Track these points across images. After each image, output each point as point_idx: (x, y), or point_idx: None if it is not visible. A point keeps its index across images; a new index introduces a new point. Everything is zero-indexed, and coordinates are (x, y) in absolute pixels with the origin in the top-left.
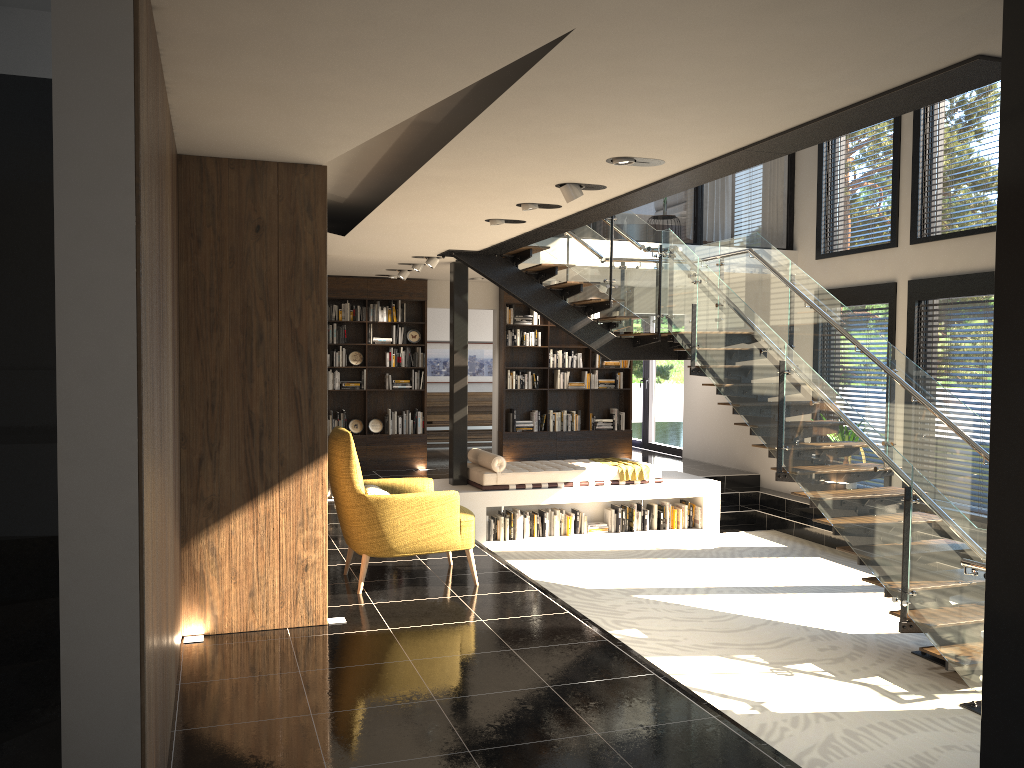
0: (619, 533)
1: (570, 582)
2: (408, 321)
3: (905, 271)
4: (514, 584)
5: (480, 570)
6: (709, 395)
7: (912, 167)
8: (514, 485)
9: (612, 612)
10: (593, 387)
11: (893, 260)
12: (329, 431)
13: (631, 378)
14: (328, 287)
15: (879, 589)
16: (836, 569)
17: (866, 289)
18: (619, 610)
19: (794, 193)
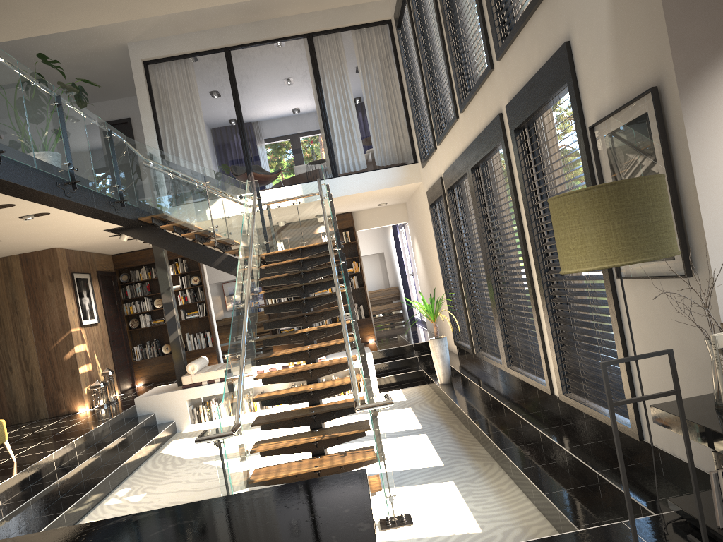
0: (295, 404)
1: (186, 454)
2: (192, 270)
3: (442, 167)
4: (6, 476)
5: (19, 464)
6: (423, 281)
7: (426, 84)
8: (206, 381)
9: (160, 479)
10: (334, 291)
11: (438, 159)
12: (148, 355)
13: (363, 279)
14: (129, 260)
15: (395, 435)
16: (400, 418)
17: (435, 185)
18: (169, 477)
19: (409, 119)
